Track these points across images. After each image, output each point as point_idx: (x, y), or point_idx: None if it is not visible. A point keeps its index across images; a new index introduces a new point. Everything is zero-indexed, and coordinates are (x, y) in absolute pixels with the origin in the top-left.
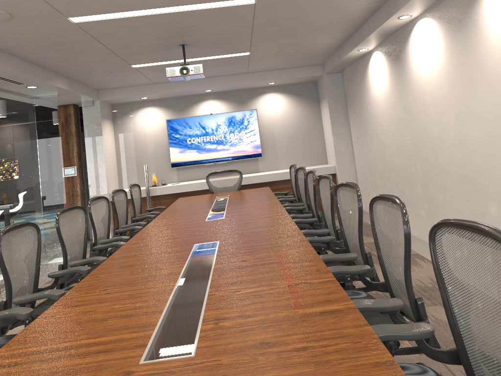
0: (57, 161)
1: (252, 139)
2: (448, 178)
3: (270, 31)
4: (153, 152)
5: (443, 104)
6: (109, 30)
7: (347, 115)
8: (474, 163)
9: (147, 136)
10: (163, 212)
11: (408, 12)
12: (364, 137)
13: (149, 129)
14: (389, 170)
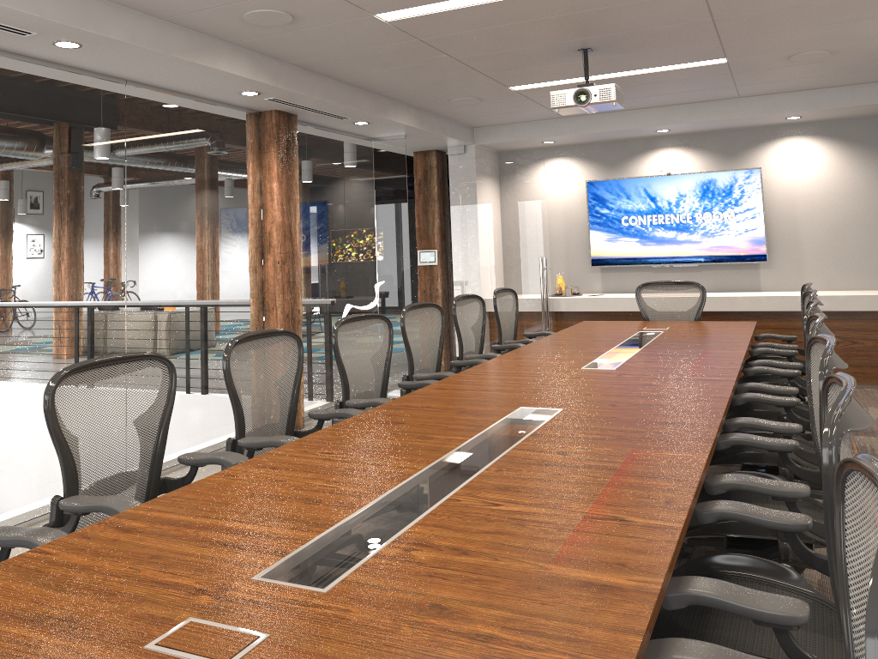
0: (401, 239)
1: (747, 225)
2: None
3: (753, 15)
4: (562, 237)
5: None
6: (445, 30)
7: None
8: None
9: (552, 209)
10: (532, 343)
11: None
12: None
13: (557, 196)
14: None
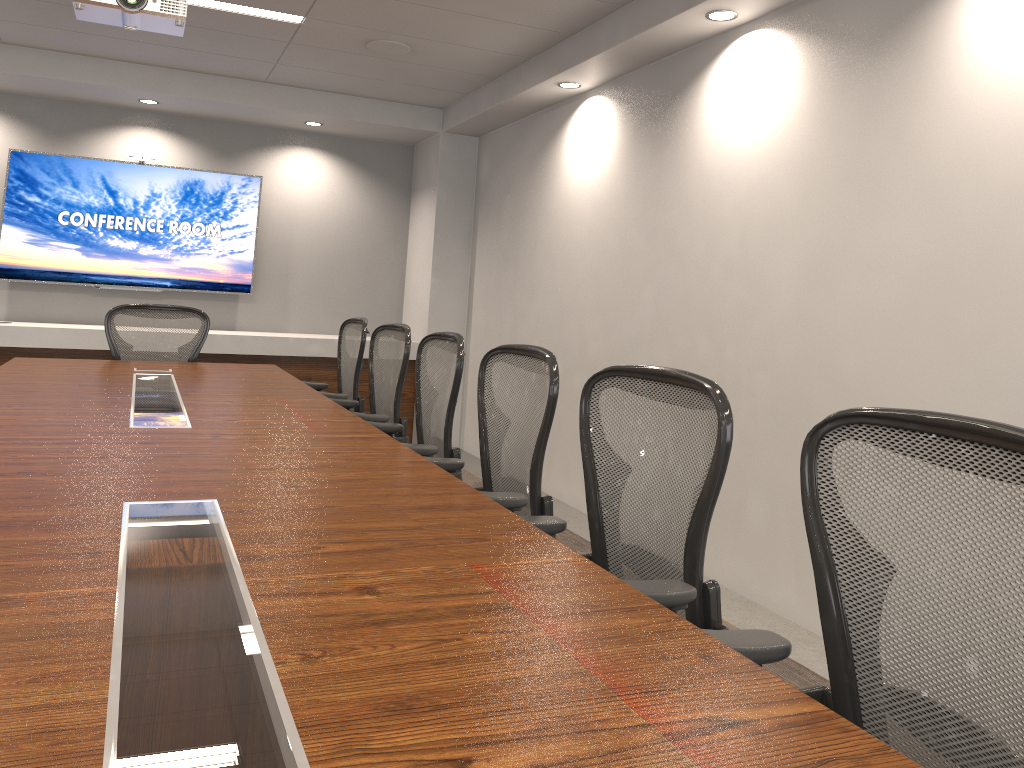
0: None
1: (235, 246)
2: (747, 401)
3: None
4: None
5: (773, 230)
6: None
7: (472, 235)
8: (835, 374)
9: None
10: None
11: (738, 3)
12: (510, 288)
13: None
14: (569, 368)
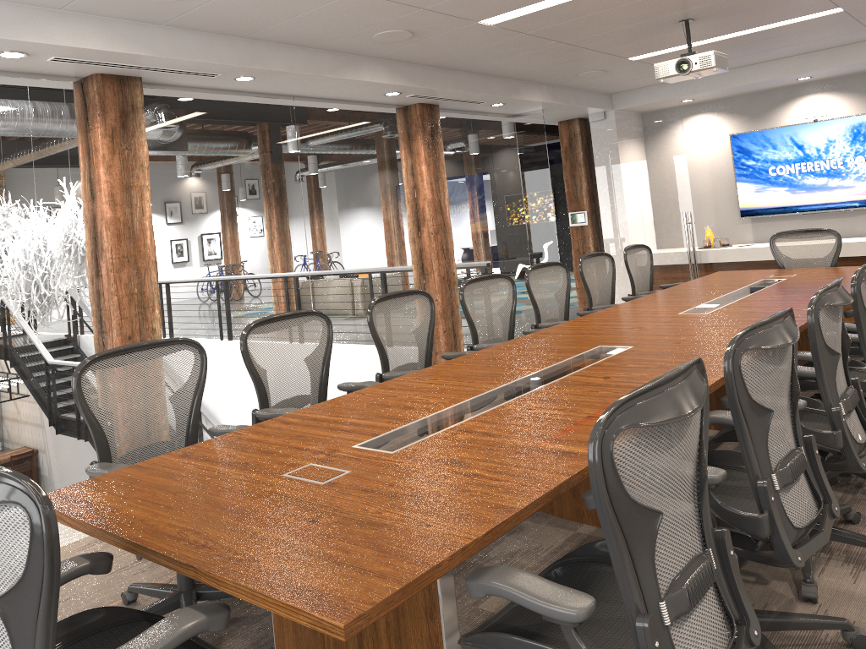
0: (546, 205)
1: None
2: None
3: None
4: (710, 190)
5: None
6: (545, 24)
7: None
8: None
9: (698, 164)
10: (652, 293)
11: None
12: None
13: (702, 152)
14: None
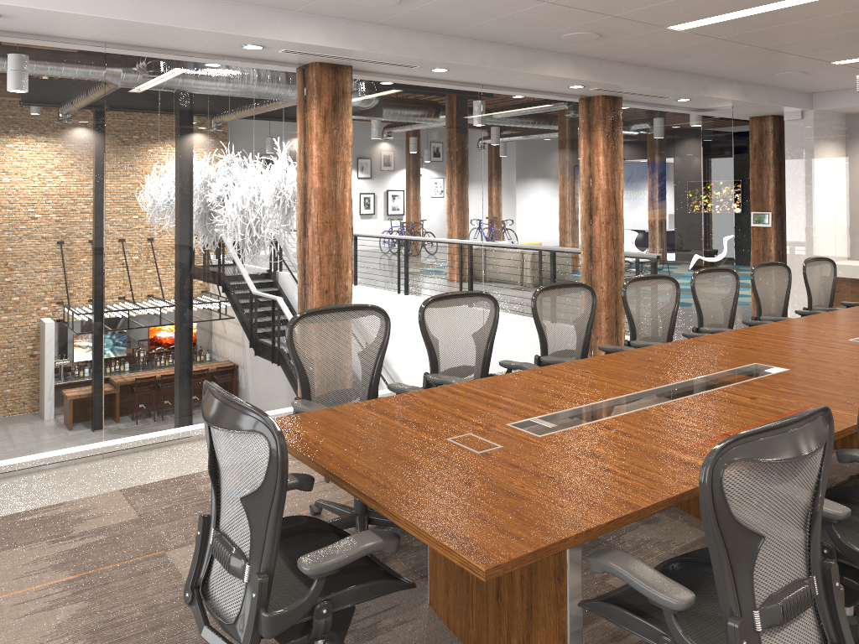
0: (726, 204)
1: None
2: None
3: None
4: None
5: None
6: (738, 30)
7: None
8: None
9: None
10: (827, 312)
11: None
12: None
13: None
14: None
